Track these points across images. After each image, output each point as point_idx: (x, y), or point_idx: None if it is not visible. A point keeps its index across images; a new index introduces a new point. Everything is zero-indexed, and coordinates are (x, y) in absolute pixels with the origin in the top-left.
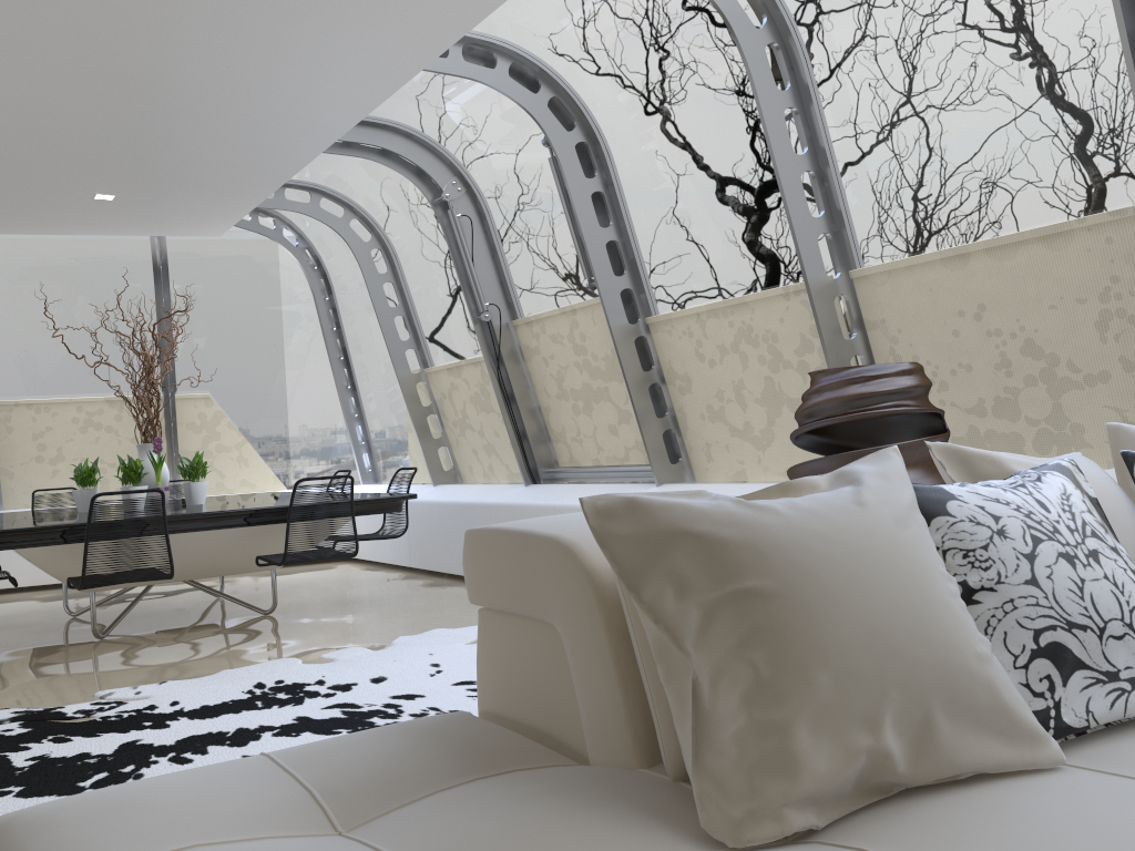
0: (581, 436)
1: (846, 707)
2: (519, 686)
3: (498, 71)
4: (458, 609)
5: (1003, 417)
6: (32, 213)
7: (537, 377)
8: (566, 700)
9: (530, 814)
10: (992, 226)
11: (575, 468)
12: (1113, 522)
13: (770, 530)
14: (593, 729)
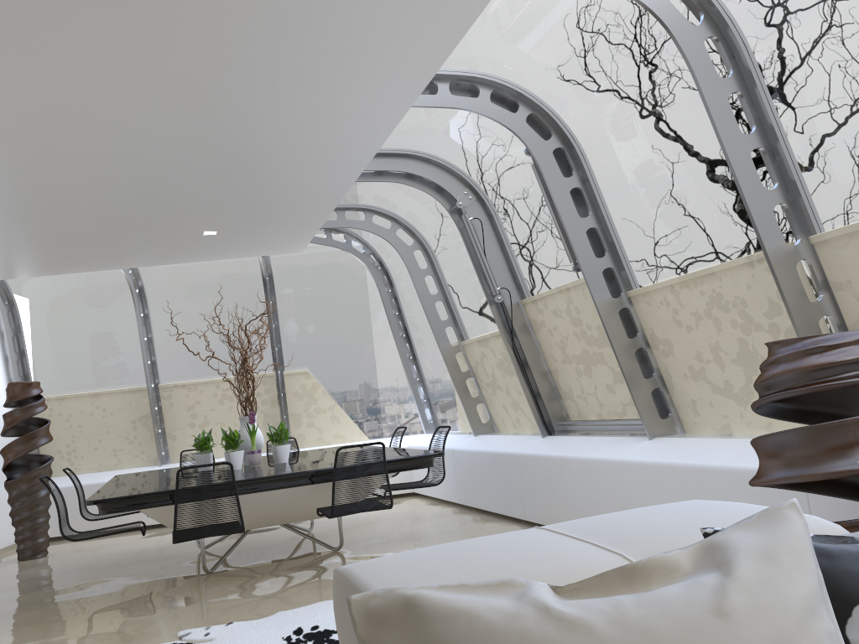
0: (585, 394)
1: None
2: None
3: (480, 99)
4: None
5: None
6: (166, 249)
7: (544, 345)
8: None
9: None
10: None
11: (582, 421)
12: None
13: None
14: None
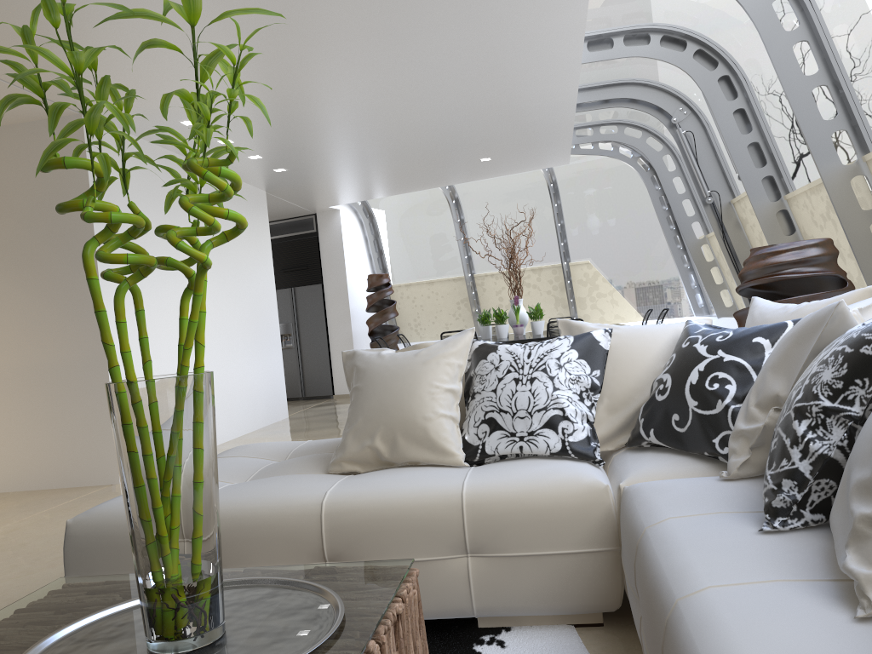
0: None
1: (364, 430)
2: None
3: (651, 45)
4: None
5: None
6: (460, 173)
7: (751, 239)
8: None
9: (304, 458)
10: None
11: None
12: (628, 363)
13: (373, 365)
14: None
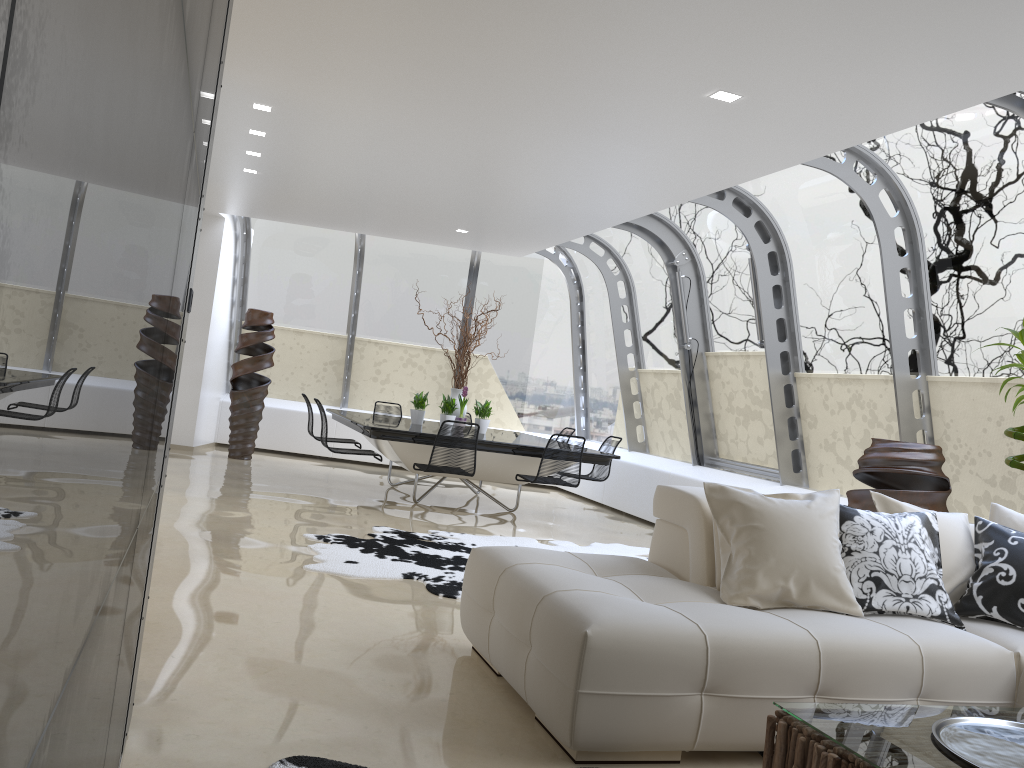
0: (737, 439)
1: (777, 571)
2: (667, 552)
3: (725, 202)
4: (632, 536)
5: (1005, 489)
6: (415, 232)
7: (715, 393)
8: (685, 559)
9: (664, 582)
10: (1016, 370)
11: (729, 460)
12: (947, 544)
13: (769, 508)
14: (693, 570)
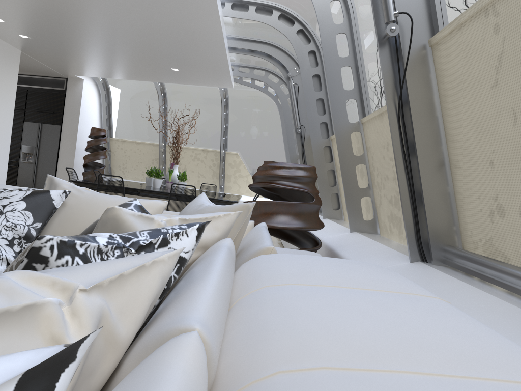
0: None
1: None
2: None
3: (272, 17)
4: None
5: (396, 207)
6: (160, 74)
7: None
8: None
9: None
10: None
11: None
12: (72, 222)
13: None
14: None
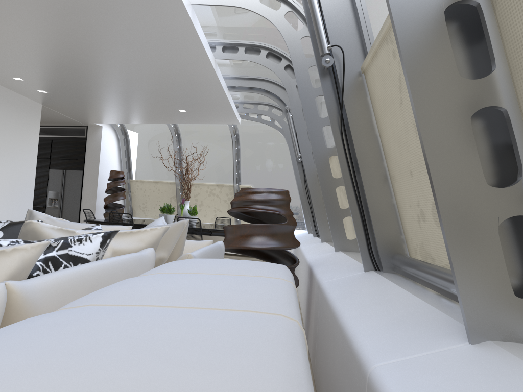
0: None
1: None
2: None
3: (260, 56)
4: None
5: None
6: (170, 116)
7: None
8: None
9: None
10: None
11: None
12: None
13: None
14: None
